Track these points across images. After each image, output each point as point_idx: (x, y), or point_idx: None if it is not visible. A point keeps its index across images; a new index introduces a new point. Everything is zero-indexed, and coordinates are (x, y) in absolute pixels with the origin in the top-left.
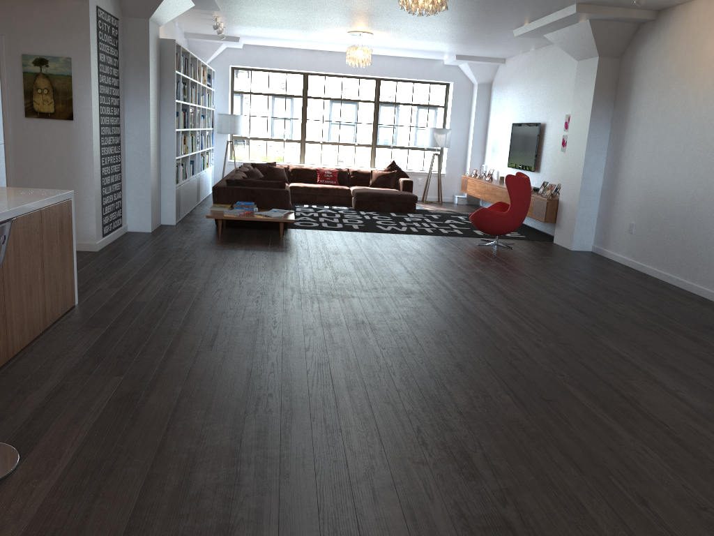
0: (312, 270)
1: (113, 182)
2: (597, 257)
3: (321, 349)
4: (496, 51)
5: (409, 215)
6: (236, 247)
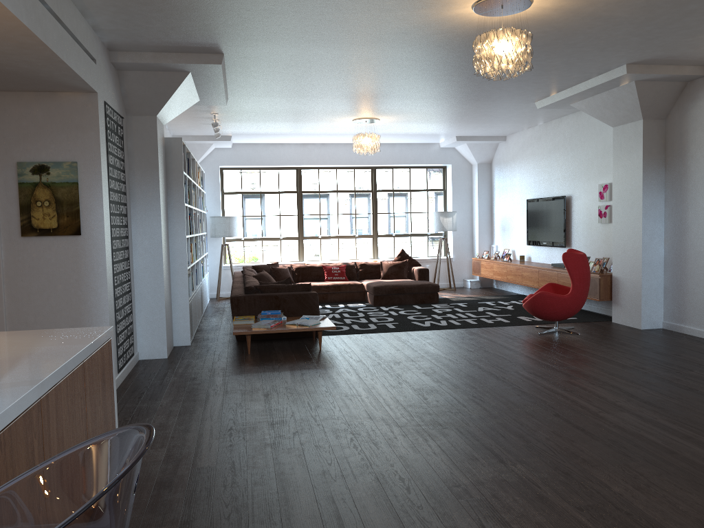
0: (388, 389)
1: (125, 304)
2: (678, 335)
3: (500, 522)
4: (501, 128)
5: (434, 306)
6: (277, 367)
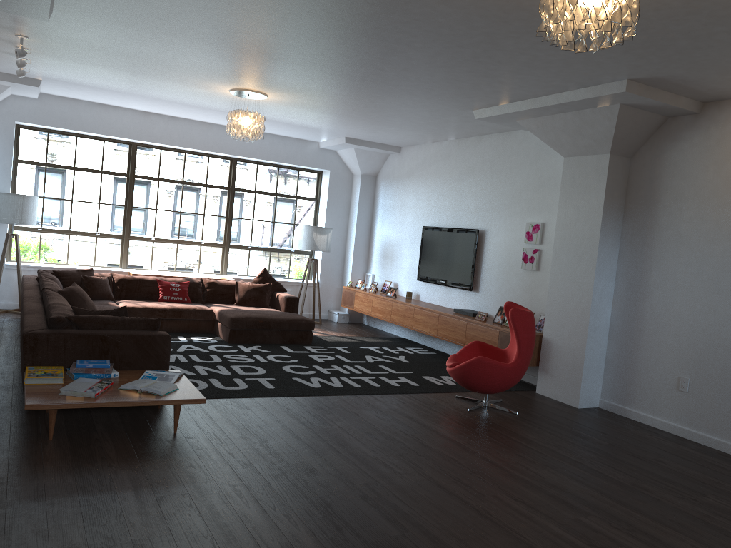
0: (325, 547)
1: None
2: (627, 421)
3: None
4: (404, 136)
5: (309, 349)
6: (108, 478)
